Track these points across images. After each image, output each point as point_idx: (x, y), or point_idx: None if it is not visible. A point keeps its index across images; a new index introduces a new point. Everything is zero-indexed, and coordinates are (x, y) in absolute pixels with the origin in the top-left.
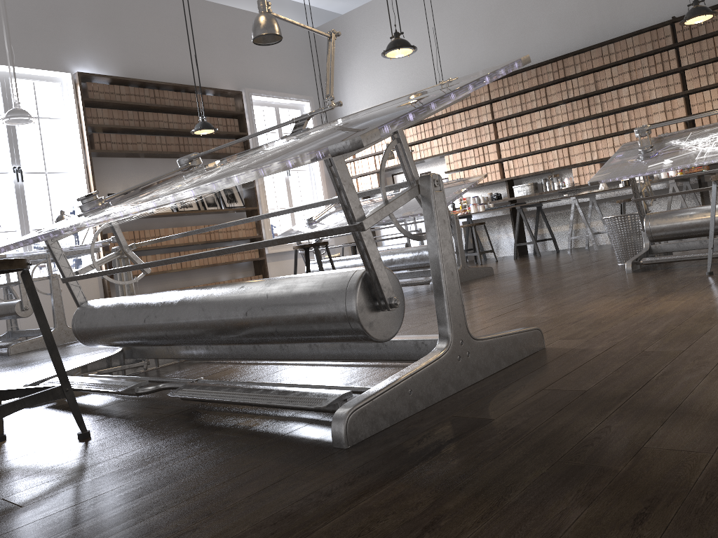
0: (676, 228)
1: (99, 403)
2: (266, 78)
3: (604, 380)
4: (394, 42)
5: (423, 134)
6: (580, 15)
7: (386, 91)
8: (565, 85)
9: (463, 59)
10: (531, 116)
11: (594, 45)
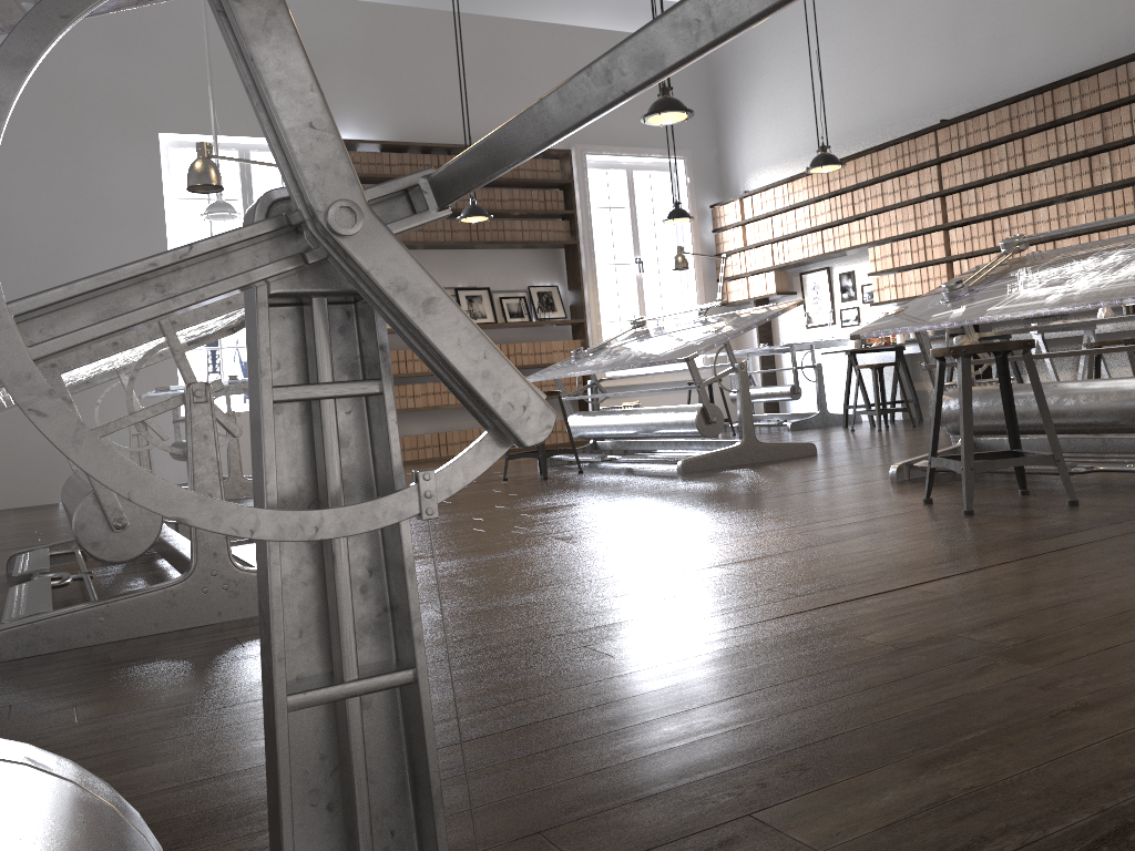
0: (975, 417)
1: None
2: (615, 127)
3: None
4: (655, 103)
5: (840, 212)
6: (1093, 10)
7: (797, 140)
8: (1054, 135)
9: (908, 89)
10: (998, 187)
11: (1104, 64)
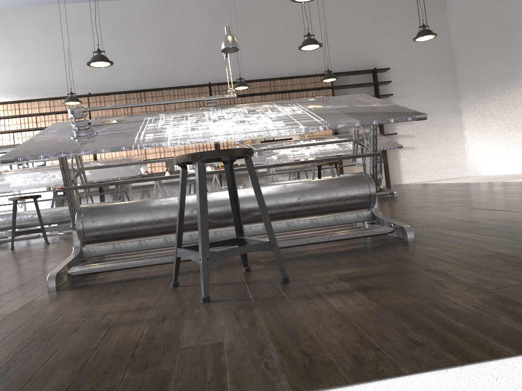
0: None
1: (154, 274)
2: None
3: (421, 223)
4: (100, 56)
5: (27, 125)
6: (154, 67)
7: None
8: (145, 108)
9: (65, 76)
10: None
11: (166, 87)
